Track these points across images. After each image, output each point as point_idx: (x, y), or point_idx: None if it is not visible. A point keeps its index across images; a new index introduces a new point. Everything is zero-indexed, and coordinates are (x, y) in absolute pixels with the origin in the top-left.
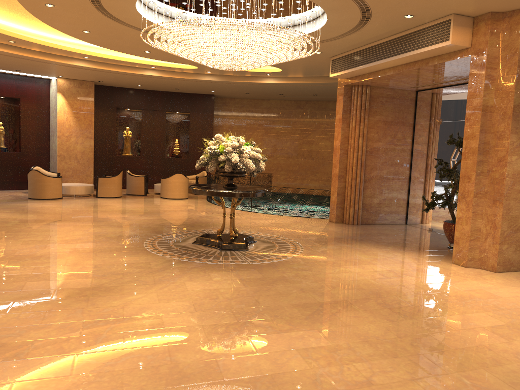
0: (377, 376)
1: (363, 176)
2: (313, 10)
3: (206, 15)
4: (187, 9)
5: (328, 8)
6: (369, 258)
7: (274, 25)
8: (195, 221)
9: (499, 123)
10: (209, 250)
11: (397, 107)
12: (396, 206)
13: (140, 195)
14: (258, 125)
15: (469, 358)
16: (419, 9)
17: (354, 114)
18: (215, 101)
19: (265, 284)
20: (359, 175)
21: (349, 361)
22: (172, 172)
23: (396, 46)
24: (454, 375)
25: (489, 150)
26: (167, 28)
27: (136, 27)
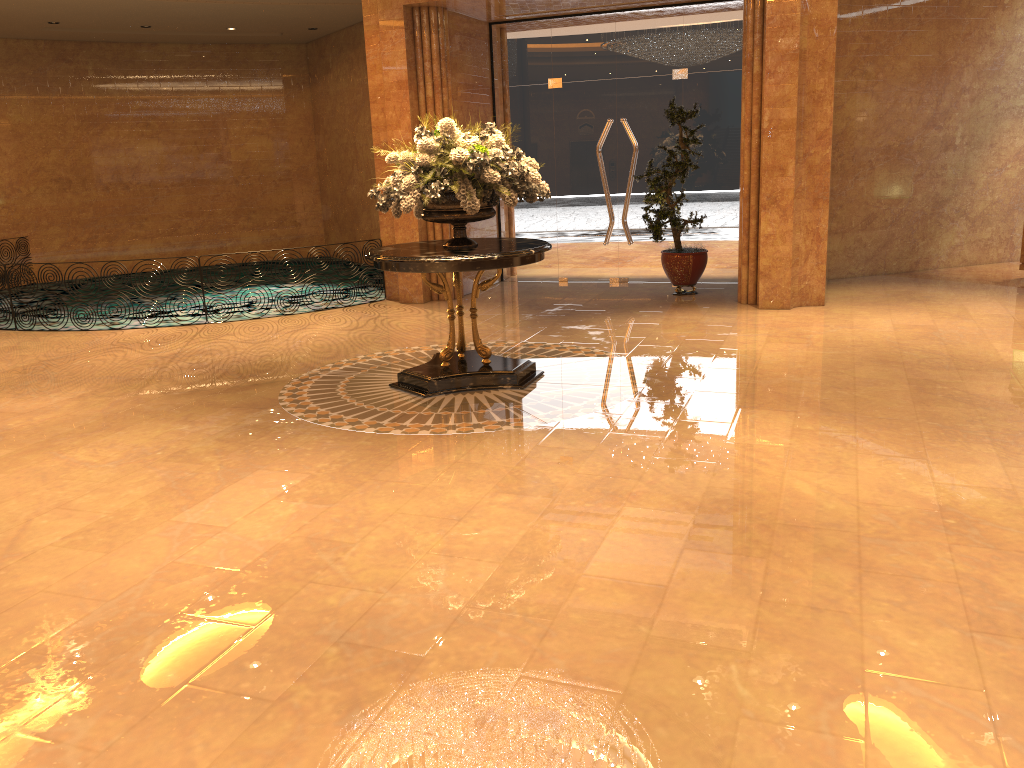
0: None
1: None
2: None
3: None
4: None
5: None
6: (691, 331)
7: None
8: (208, 367)
9: (815, 77)
10: (499, 394)
11: (476, 56)
12: None
13: None
14: None
15: None
16: None
17: (429, 69)
18: None
19: (787, 399)
20: None
21: None
22: None
23: None
24: None
25: (804, 122)
26: None
27: None
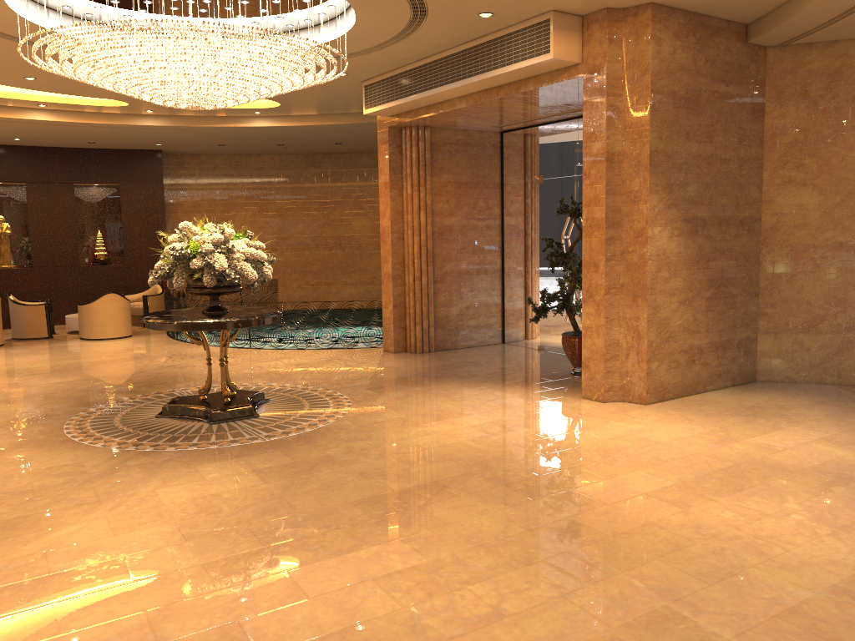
0: (508, 600)
1: (432, 273)
2: (331, 4)
3: (140, 13)
4: (104, 2)
5: (358, 1)
6: (459, 406)
7: (270, 31)
8: (154, 376)
9: (632, 178)
10: (189, 425)
11: (475, 160)
12: (487, 317)
13: (40, 339)
14: (246, 198)
15: (635, 546)
16: (501, 4)
17: (409, 173)
18: (163, 162)
19: (299, 473)
20: (426, 272)
21: (461, 583)
22: (97, 291)
23: (468, 62)
24: (620, 577)
25: (622, 221)
26: (71, 36)
27: (5, 33)
